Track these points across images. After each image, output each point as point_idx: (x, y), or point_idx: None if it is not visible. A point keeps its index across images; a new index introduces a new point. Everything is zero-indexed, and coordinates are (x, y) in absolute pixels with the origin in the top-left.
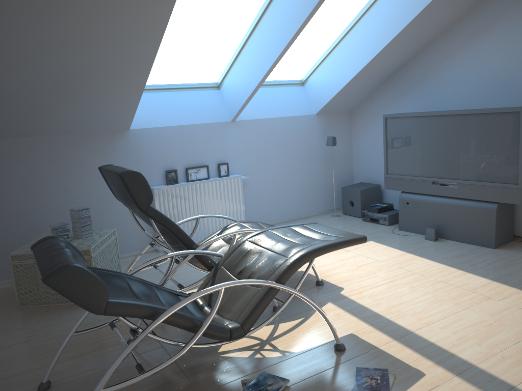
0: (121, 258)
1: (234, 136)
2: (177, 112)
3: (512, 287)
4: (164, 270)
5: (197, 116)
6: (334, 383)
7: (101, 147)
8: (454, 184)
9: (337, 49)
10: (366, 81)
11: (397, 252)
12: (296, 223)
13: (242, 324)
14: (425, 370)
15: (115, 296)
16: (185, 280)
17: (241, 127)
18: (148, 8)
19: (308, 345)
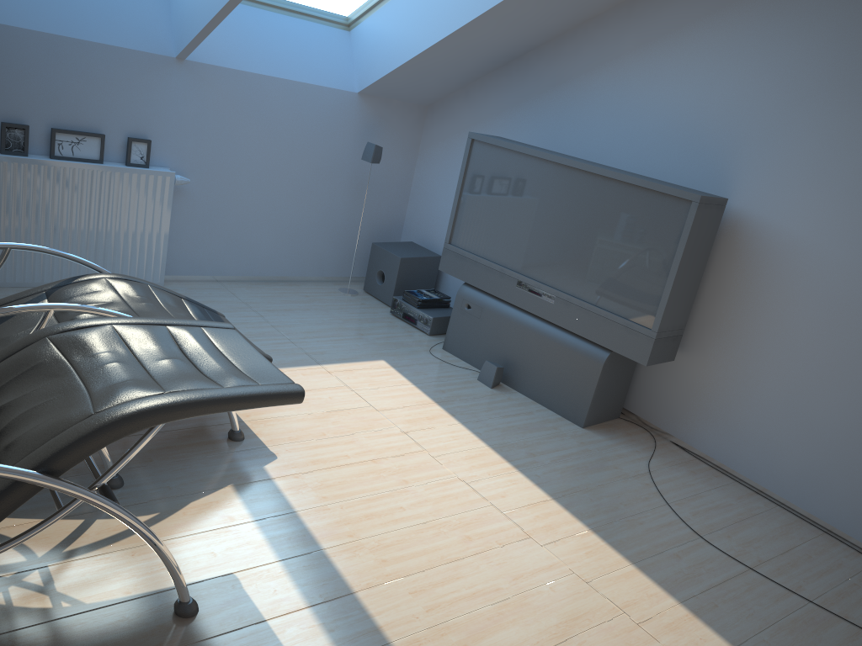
0: None
1: (177, 90)
2: (55, 5)
3: (577, 519)
4: None
5: (101, 26)
6: None
7: None
8: (552, 296)
9: None
10: (461, 59)
11: (418, 396)
12: (185, 321)
13: None
14: None
15: None
16: None
17: (196, 75)
18: None
19: (123, 590)
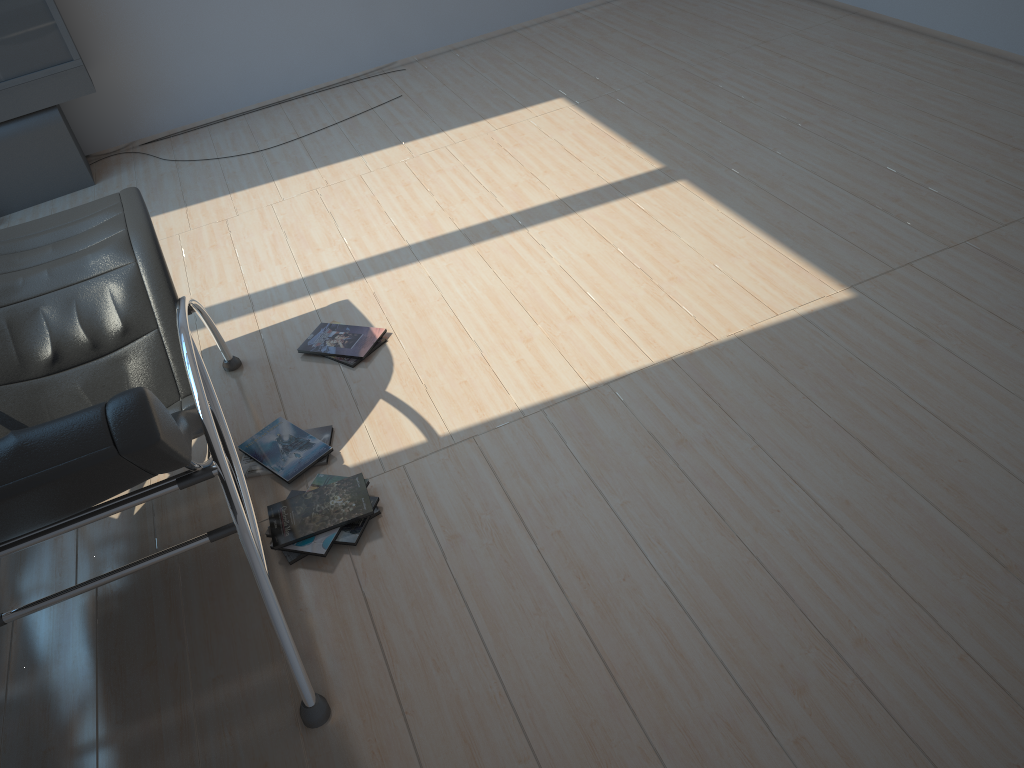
0: None
1: None
2: None
3: (216, 198)
4: None
5: None
6: (311, 377)
7: None
8: None
9: None
10: None
11: None
12: None
13: None
14: (339, 298)
15: None
16: None
17: None
18: None
19: None
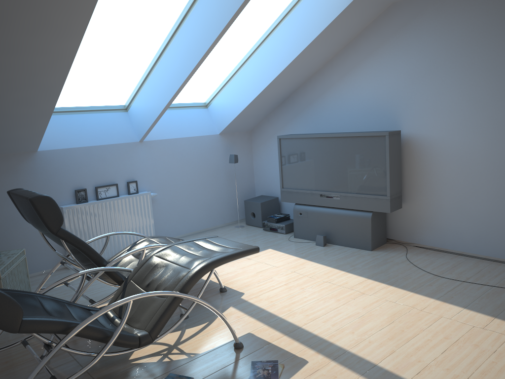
0: (30, 278)
1: (143, 155)
2: (86, 134)
3: (382, 283)
4: (75, 286)
5: (106, 137)
6: (233, 376)
7: (8, 169)
8: (337, 196)
9: (236, 76)
10: (263, 105)
11: (292, 257)
12: (199, 238)
13: (150, 331)
14: (309, 358)
15: (29, 315)
16: (96, 295)
17: (149, 146)
18: (55, 43)
19: (211, 346)
